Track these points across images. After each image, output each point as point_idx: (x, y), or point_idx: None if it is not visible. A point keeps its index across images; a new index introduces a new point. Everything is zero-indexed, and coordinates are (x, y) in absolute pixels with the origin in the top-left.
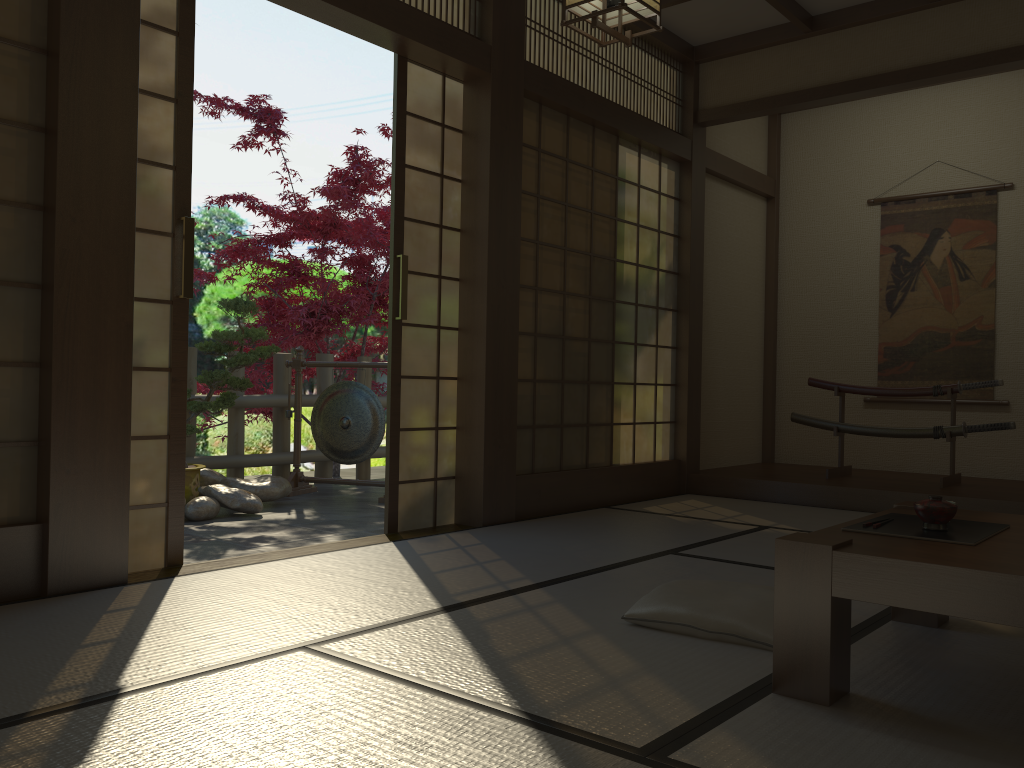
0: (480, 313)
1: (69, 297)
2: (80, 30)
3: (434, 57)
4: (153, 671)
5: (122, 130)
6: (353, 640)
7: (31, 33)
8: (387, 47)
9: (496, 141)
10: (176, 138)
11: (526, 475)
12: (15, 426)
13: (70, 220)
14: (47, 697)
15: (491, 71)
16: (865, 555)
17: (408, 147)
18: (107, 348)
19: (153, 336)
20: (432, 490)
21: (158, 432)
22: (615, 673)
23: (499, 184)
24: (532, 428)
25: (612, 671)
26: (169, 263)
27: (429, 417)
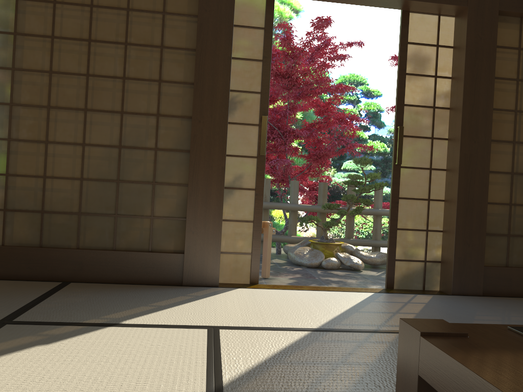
0: (456, 159)
1: (196, 155)
2: (205, 37)
3: (423, 6)
4: (142, 320)
5: (223, 78)
6: (238, 331)
7: (190, 43)
8: (392, 7)
9: (471, 48)
10: (261, 78)
11: (497, 267)
12: (177, 211)
13: (198, 121)
14: (94, 319)
15: (467, 5)
16: (433, 345)
17: (409, 63)
18: (212, 178)
19: (247, 173)
20: (422, 267)
21: (248, 219)
22: (319, 389)
23: (473, 76)
24: (507, 236)
25: (321, 387)
26: (256, 138)
27: (421, 223)
